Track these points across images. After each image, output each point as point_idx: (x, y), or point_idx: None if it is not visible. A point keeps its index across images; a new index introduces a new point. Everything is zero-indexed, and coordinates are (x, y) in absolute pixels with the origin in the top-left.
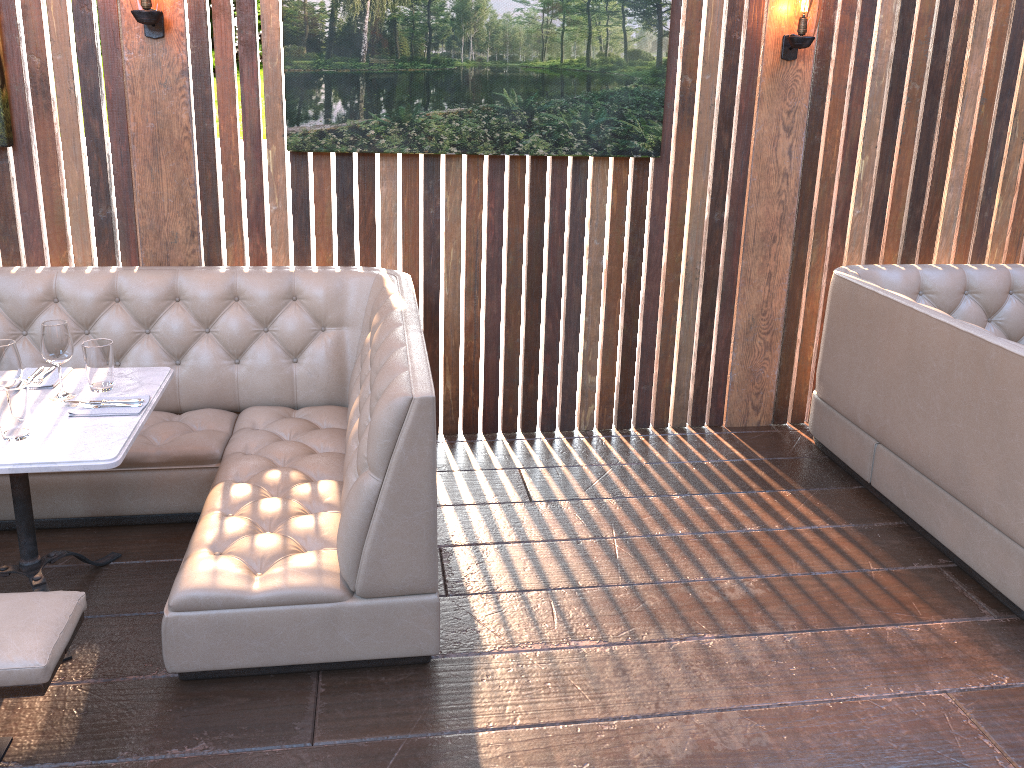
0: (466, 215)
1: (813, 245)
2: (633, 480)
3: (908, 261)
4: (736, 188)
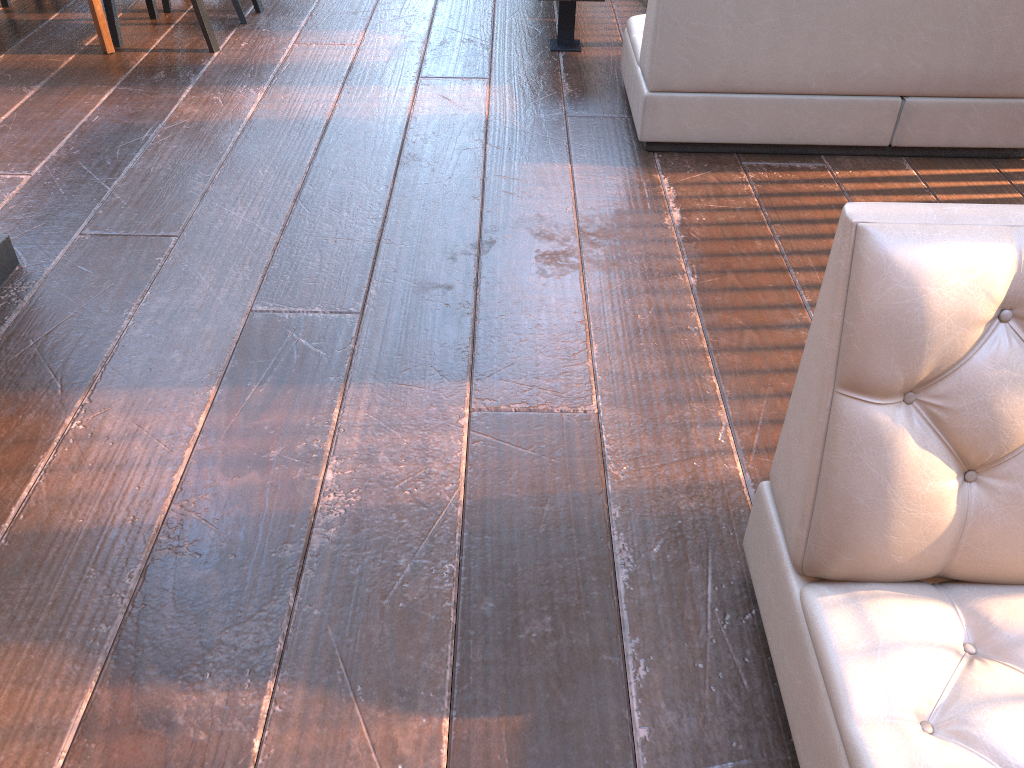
0: None
1: None
2: None
3: None
4: None
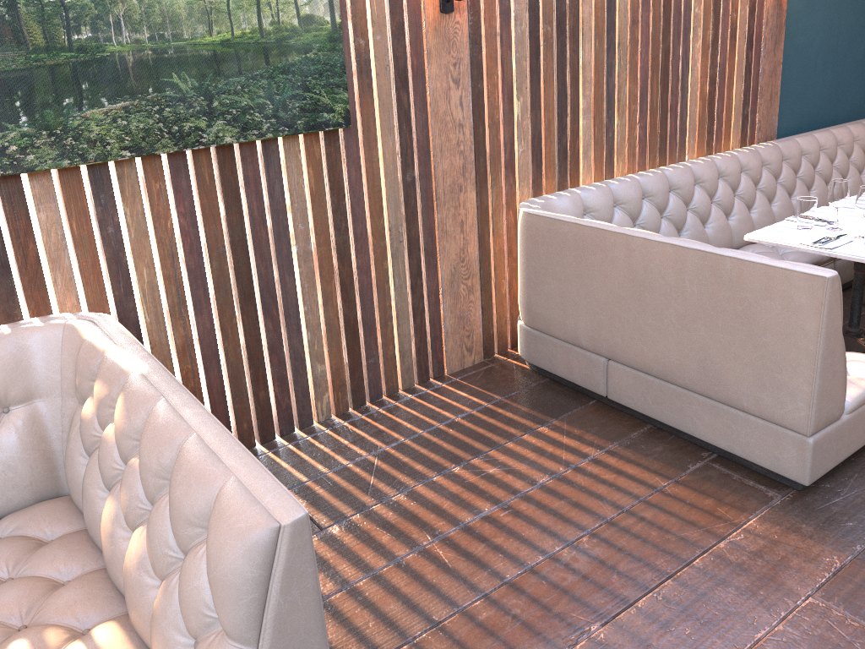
0: (154, 226)
1: (492, 187)
2: (406, 464)
3: (563, 186)
4: (421, 146)
